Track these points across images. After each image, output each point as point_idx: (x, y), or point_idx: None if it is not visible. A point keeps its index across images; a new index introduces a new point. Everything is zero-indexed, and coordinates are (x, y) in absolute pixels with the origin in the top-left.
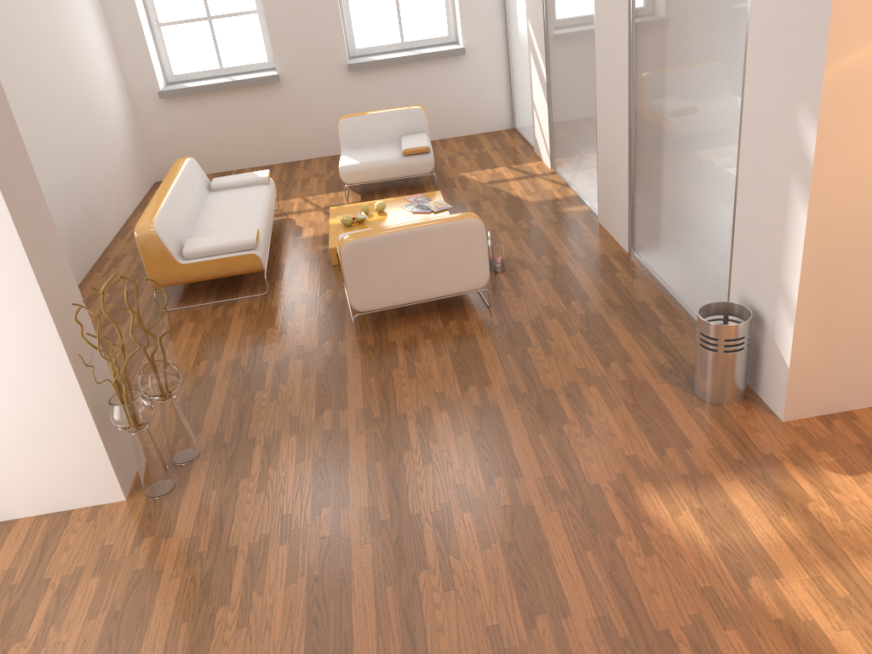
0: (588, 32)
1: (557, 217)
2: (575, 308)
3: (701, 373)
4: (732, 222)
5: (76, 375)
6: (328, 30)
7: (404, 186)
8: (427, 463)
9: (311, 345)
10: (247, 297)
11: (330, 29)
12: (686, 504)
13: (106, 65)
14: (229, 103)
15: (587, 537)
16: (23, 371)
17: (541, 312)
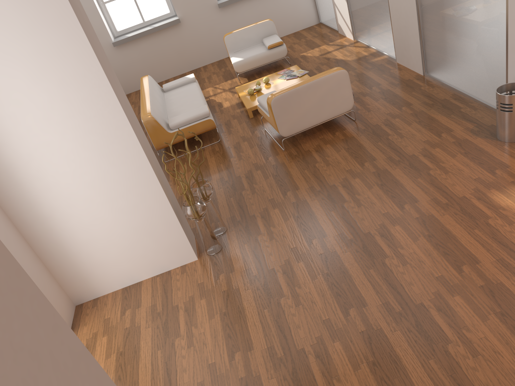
0: None
1: (370, 65)
2: (406, 111)
3: (502, 126)
4: (505, 36)
5: (165, 194)
6: None
7: (270, 68)
8: (360, 206)
9: (260, 161)
10: (209, 145)
11: None
12: None
13: None
14: (153, 41)
15: (471, 223)
16: (137, 197)
17: (387, 117)
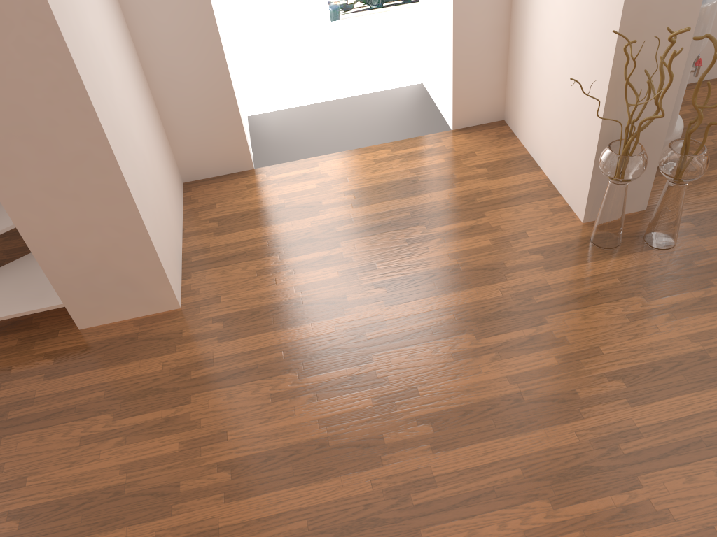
0: None
1: None
2: None
3: None
4: None
5: (606, 99)
6: None
7: None
8: None
9: None
10: None
11: None
12: None
13: None
14: None
15: None
16: (586, 67)
17: None
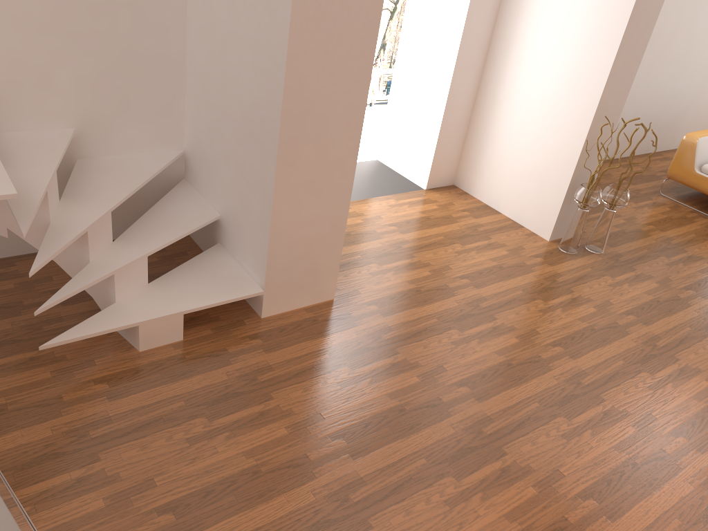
0: None
1: None
2: None
3: None
4: None
5: (578, 159)
6: None
7: None
8: None
9: None
10: None
11: None
12: None
13: None
14: None
15: None
16: (559, 141)
17: None
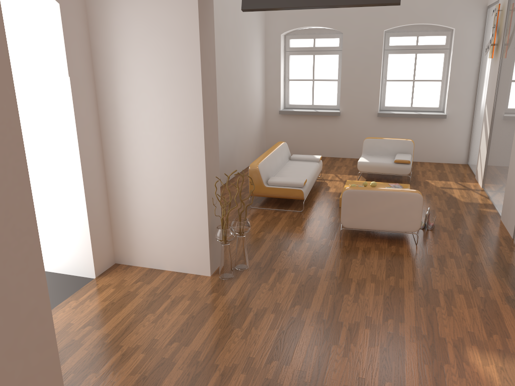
0: (514, 112)
1: (475, 212)
2: (467, 257)
3: None
4: None
5: (207, 210)
6: (371, 94)
7: (391, 180)
8: (355, 302)
9: (315, 238)
10: (292, 211)
11: (373, 94)
12: (494, 362)
13: (259, 94)
14: (311, 122)
15: (428, 358)
16: (188, 203)
17: (445, 254)
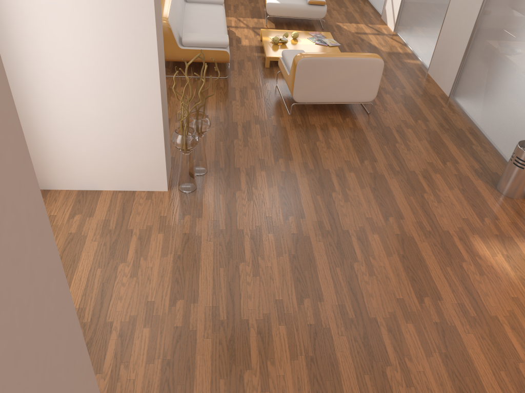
0: None
1: (401, 65)
2: (420, 125)
3: (507, 179)
4: None
5: (162, 112)
6: None
7: (302, 24)
8: (347, 202)
9: (262, 116)
10: (214, 78)
11: None
12: (499, 251)
13: None
14: None
15: (446, 259)
16: (131, 104)
17: (400, 123)
